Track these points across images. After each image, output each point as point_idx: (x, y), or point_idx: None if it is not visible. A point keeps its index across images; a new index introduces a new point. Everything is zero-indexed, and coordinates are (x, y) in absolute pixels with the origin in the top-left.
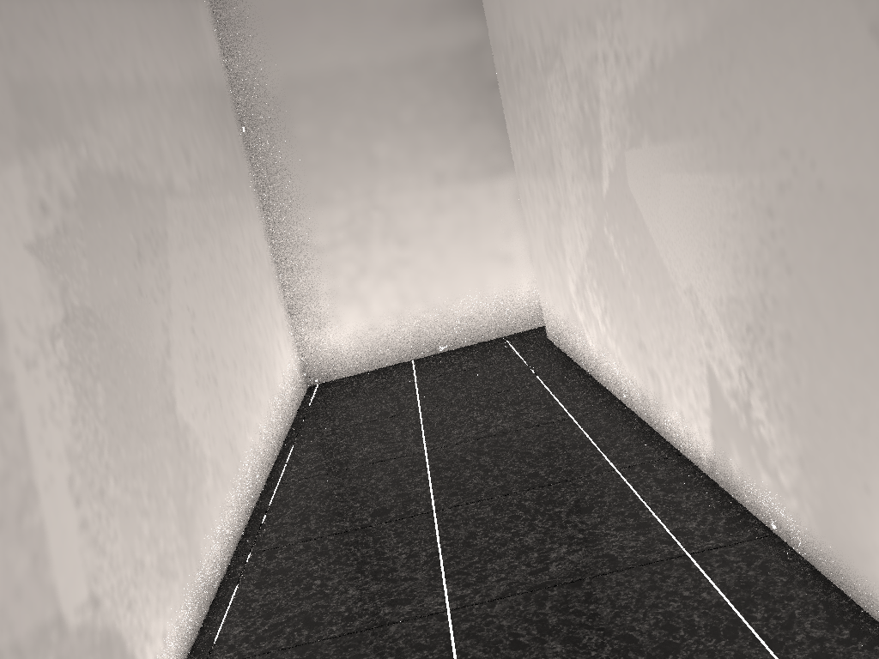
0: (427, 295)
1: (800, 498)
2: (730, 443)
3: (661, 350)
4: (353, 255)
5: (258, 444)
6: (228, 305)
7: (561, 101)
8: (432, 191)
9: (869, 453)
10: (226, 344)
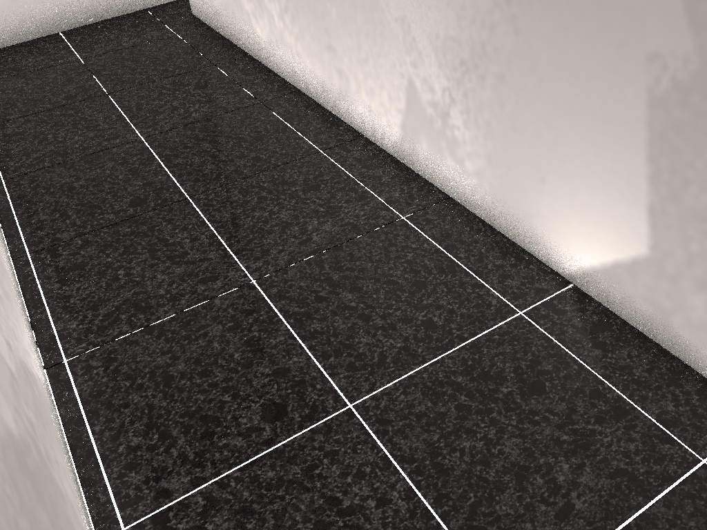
0: None
1: (481, 178)
2: (421, 136)
3: (355, 57)
4: None
5: None
6: None
7: None
8: None
9: (552, 161)
10: None
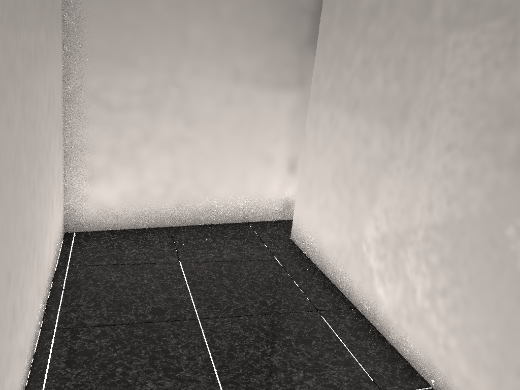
0: (197, 174)
1: None
2: None
3: None
4: (141, 121)
5: (16, 376)
6: (16, 187)
7: (477, 66)
8: (227, 85)
9: None
10: (3, 255)
